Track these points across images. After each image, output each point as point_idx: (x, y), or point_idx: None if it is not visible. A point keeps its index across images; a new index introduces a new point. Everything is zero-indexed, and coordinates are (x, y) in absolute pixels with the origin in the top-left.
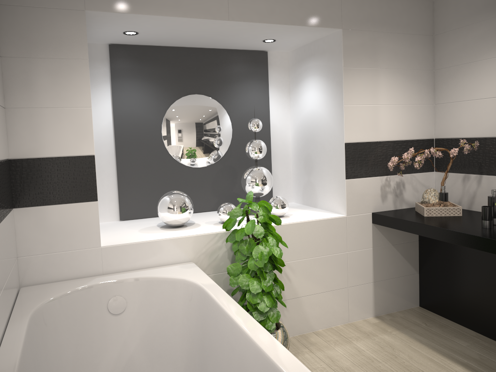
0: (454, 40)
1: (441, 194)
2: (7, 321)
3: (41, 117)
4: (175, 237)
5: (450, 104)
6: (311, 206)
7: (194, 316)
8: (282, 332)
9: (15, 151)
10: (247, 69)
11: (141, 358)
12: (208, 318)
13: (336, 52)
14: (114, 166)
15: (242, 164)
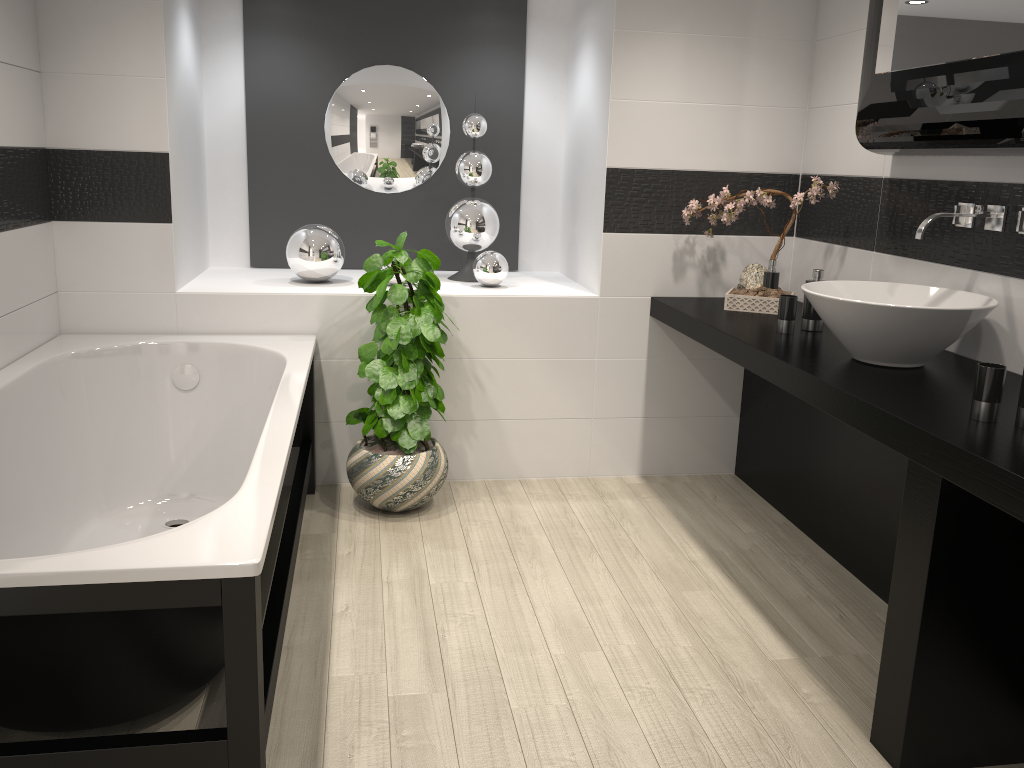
0: None
1: (764, 275)
2: (10, 363)
3: (92, 89)
4: (291, 293)
5: (826, 110)
6: (572, 279)
7: None
8: (428, 456)
9: (54, 138)
10: (486, 23)
11: (216, 458)
12: None
13: None
14: (244, 178)
15: (465, 195)
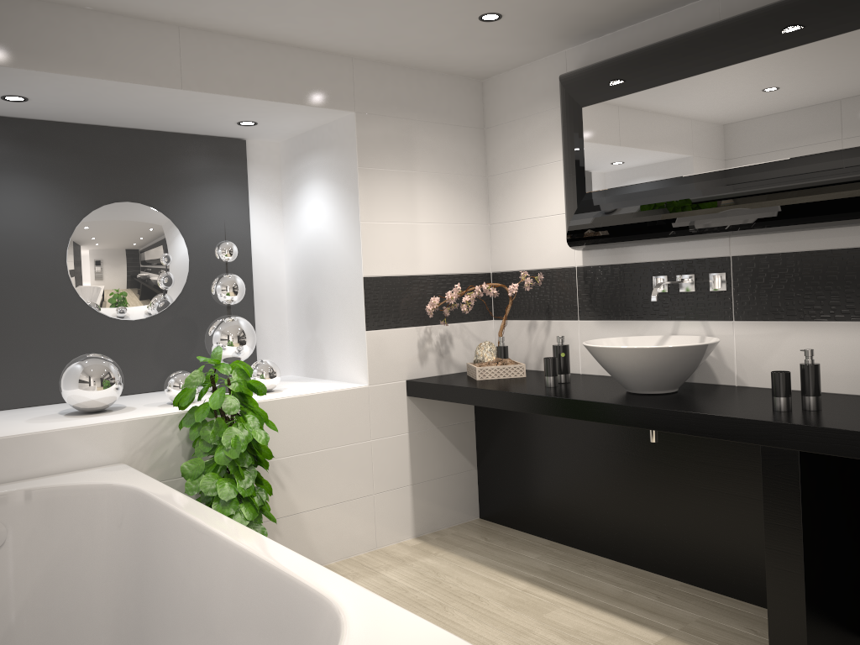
0: (509, 136)
1: (498, 349)
2: None
3: None
4: (93, 423)
5: (509, 224)
6: (318, 378)
7: (127, 538)
8: None
9: None
10: (214, 165)
11: (33, 622)
12: (151, 533)
13: (348, 144)
14: None
15: (206, 315)
